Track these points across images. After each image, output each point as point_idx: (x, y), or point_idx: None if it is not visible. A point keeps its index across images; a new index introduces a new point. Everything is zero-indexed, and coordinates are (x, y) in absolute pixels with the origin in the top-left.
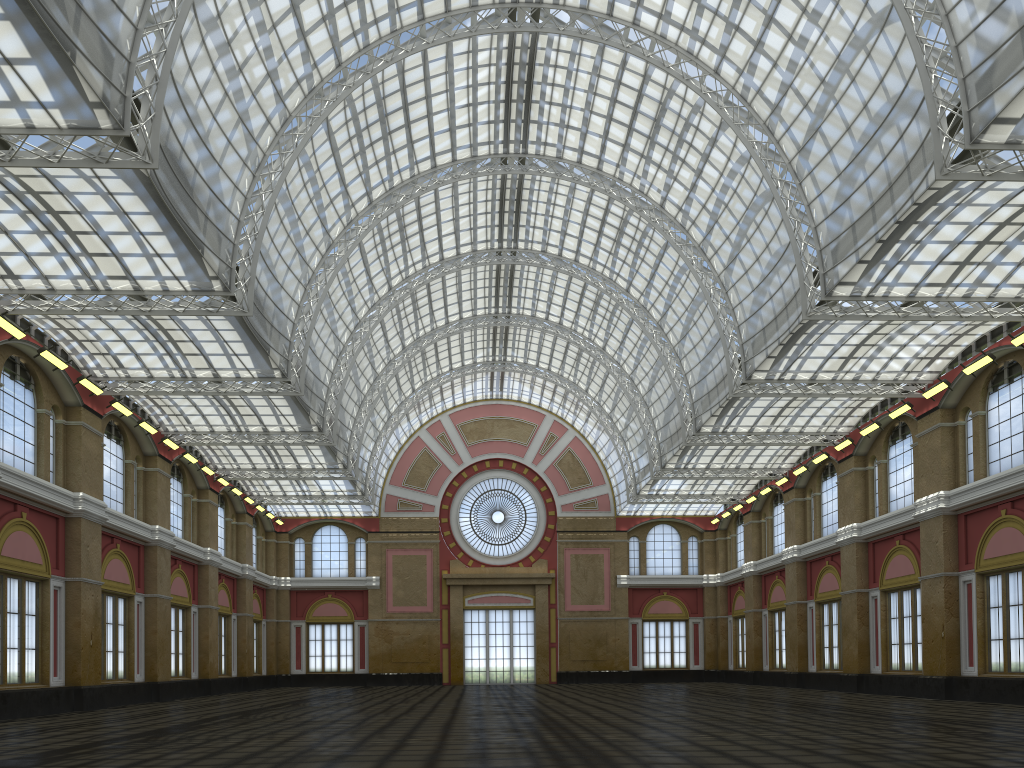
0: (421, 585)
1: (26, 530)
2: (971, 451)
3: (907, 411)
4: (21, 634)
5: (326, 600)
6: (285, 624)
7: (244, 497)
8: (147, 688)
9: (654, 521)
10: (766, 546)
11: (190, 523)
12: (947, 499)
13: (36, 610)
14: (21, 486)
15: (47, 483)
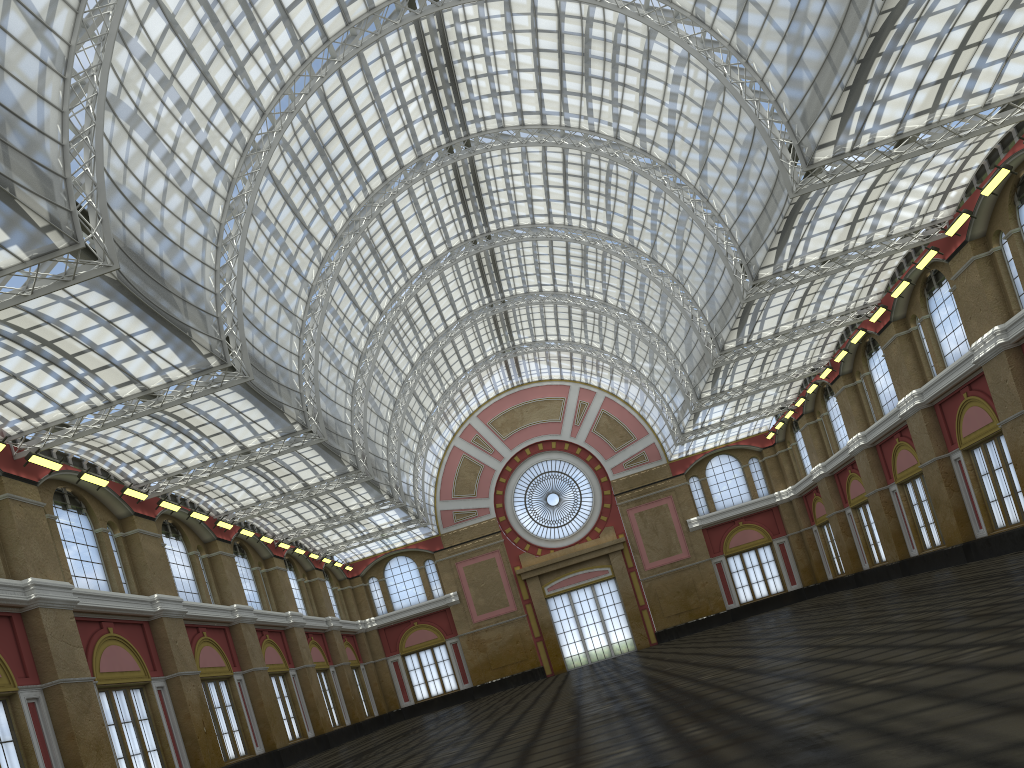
0: (498, 587)
1: (116, 643)
2: (1016, 274)
3: (935, 257)
4: (140, 739)
5: (413, 628)
6: (382, 662)
7: (308, 554)
8: (269, 757)
9: (708, 455)
10: (830, 444)
11: (265, 593)
12: (1004, 333)
13: (147, 713)
14: (100, 604)
15: (122, 594)
